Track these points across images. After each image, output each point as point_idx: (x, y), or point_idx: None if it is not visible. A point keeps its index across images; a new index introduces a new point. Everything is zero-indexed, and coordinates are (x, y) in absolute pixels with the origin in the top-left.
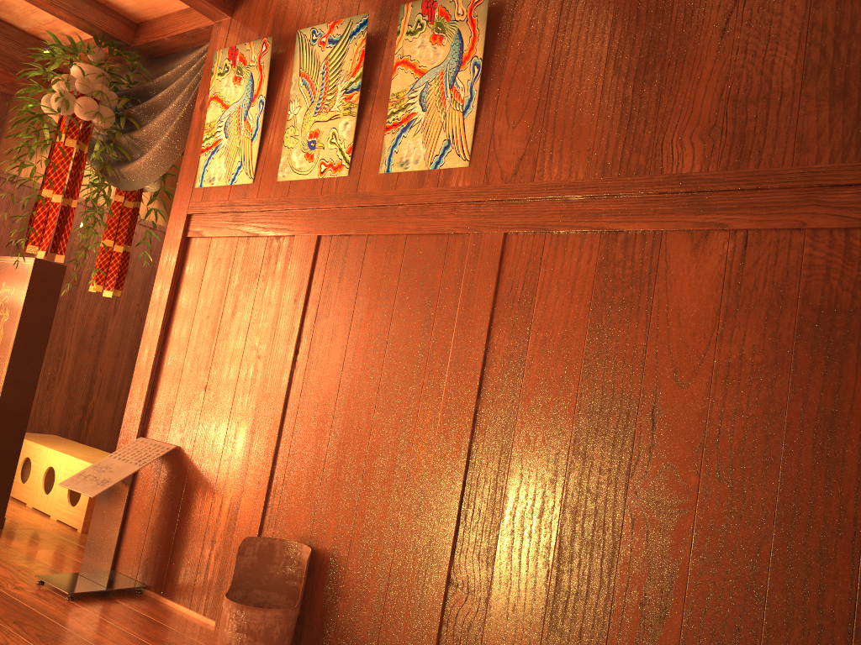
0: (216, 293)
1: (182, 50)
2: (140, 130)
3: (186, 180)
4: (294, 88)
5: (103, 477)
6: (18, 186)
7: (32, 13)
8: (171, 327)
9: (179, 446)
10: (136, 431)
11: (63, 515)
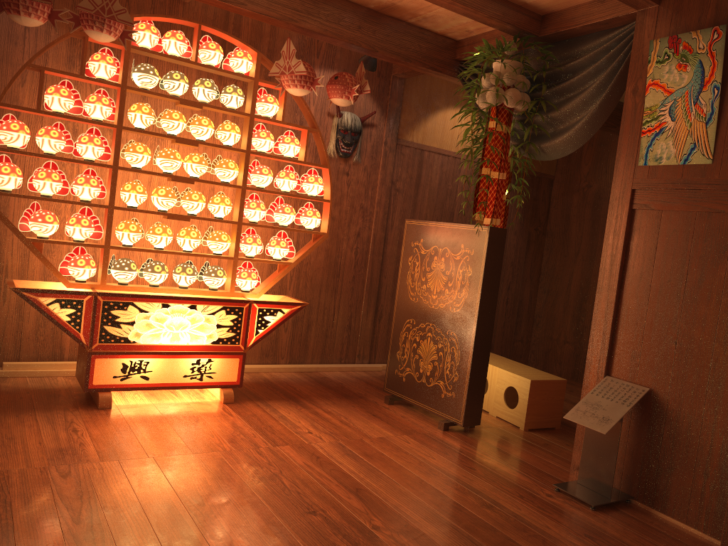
0: (675, 260)
1: (586, 34)
2: (558, 111)
3: (625, 158)
4: None
5: (600, 414)
6: (412, 150)
7: (451, 20)
8: (625, 286)
9: (651, 388)
10: (603, 371)
11: (502, 414)
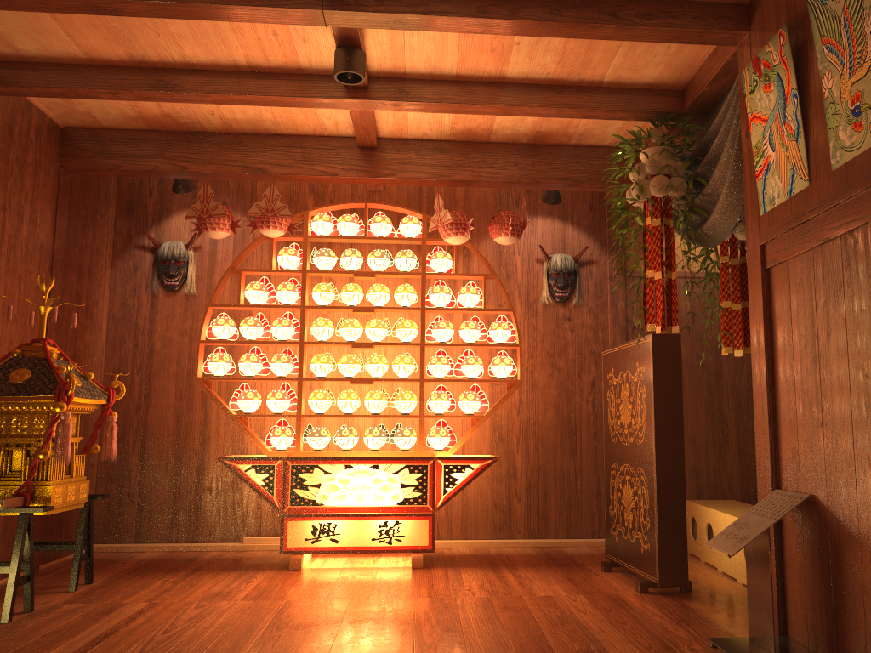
0: (806, 317)
1: (725, 92)
2: (707, 184)
3: (750, 212)
4: (821, 61)
5: (741, 534)
6: None
7: (606, 127)
8: (775, 367)
9: (812, 494)
10: (769, 483)
11: (745, 578)
